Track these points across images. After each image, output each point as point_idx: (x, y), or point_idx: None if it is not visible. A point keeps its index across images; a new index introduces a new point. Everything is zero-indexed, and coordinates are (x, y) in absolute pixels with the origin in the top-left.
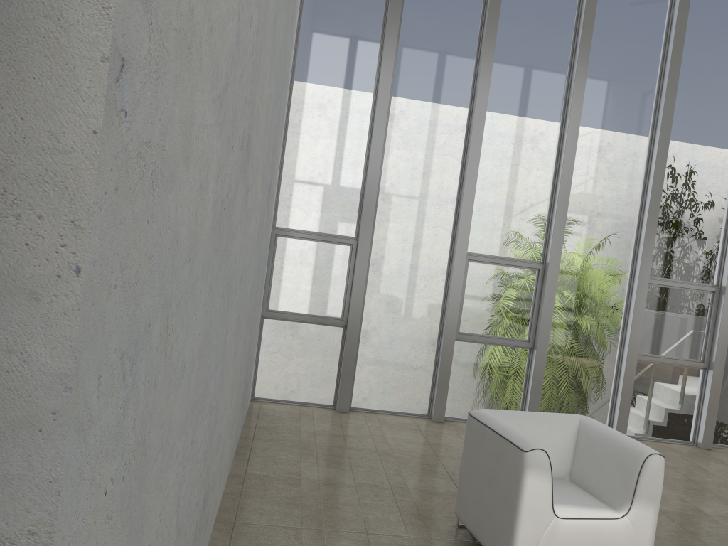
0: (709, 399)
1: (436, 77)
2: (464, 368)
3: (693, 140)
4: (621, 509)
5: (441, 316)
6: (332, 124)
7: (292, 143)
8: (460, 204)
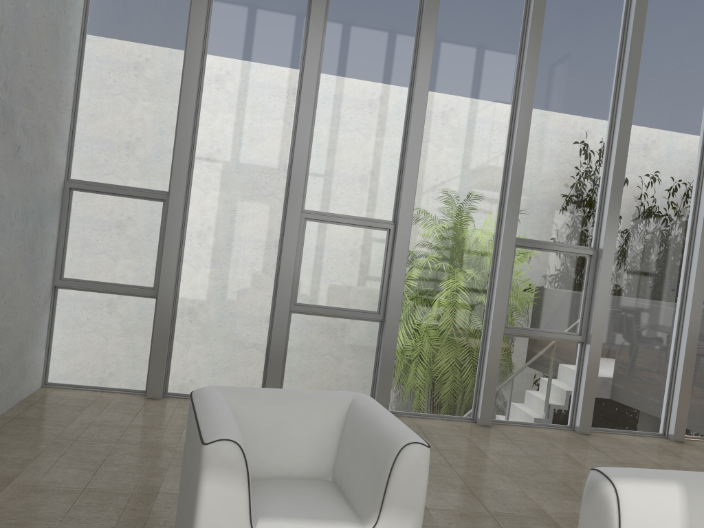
0: (587, 376)
1: (263, 4)
2: (303, 345)
3: (564, 83)
4: (368, 522)
5: (275, 285)
6: (138, 57)
7: (89, 79)
8: (293, 153)
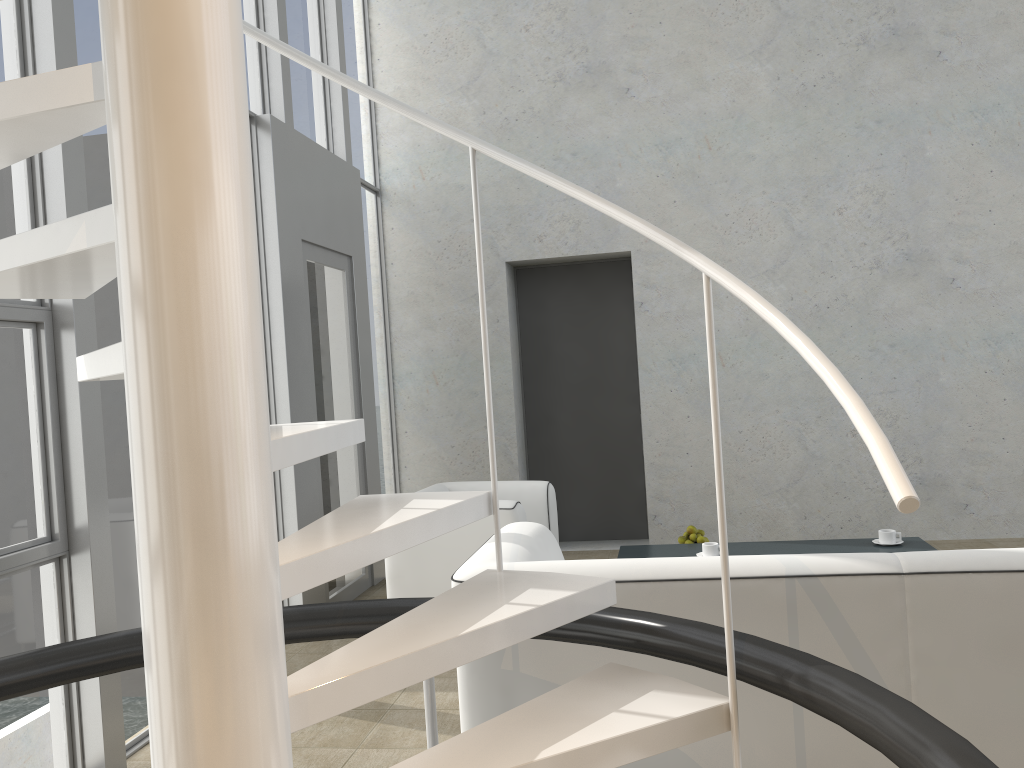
0: None
1: None
2: None
3: None
4: None
5: None
6: None
7: None
8: None
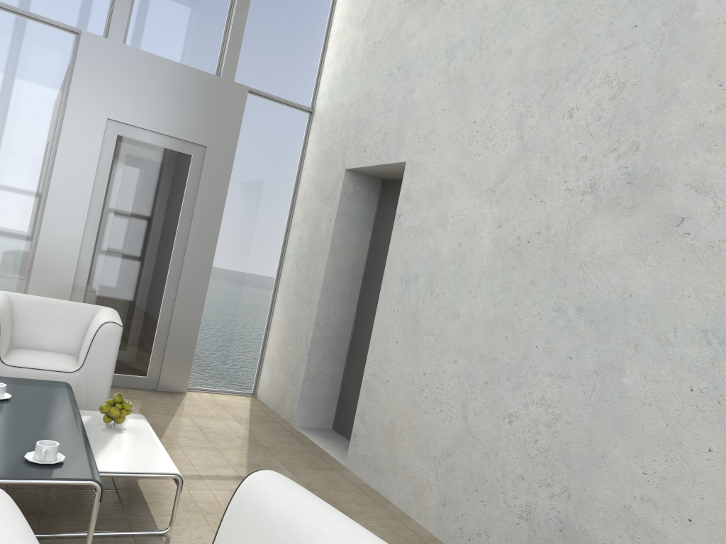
0: None
1: None
2: None
3: None
4: None
5: None
6: None
7: None
8: None
